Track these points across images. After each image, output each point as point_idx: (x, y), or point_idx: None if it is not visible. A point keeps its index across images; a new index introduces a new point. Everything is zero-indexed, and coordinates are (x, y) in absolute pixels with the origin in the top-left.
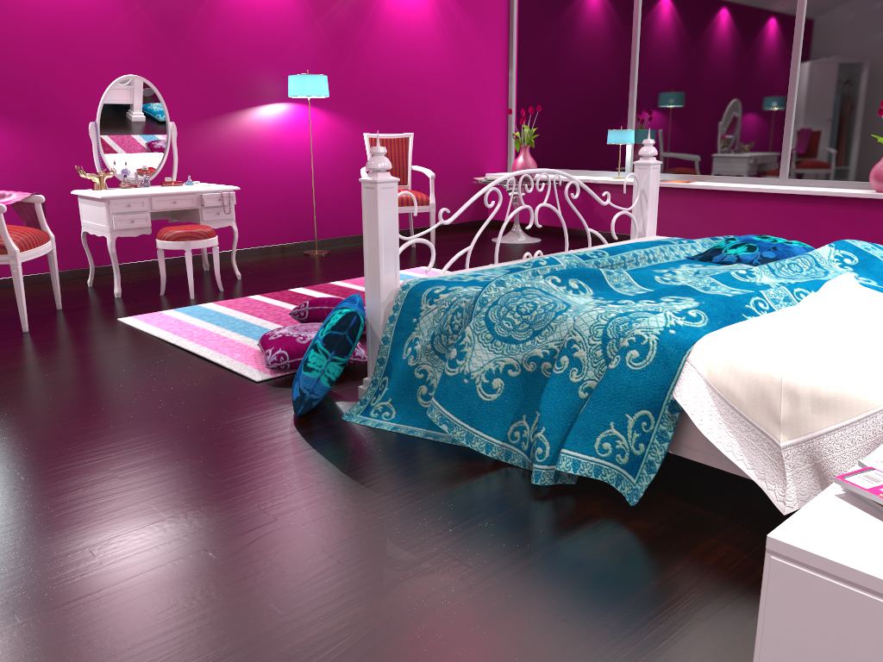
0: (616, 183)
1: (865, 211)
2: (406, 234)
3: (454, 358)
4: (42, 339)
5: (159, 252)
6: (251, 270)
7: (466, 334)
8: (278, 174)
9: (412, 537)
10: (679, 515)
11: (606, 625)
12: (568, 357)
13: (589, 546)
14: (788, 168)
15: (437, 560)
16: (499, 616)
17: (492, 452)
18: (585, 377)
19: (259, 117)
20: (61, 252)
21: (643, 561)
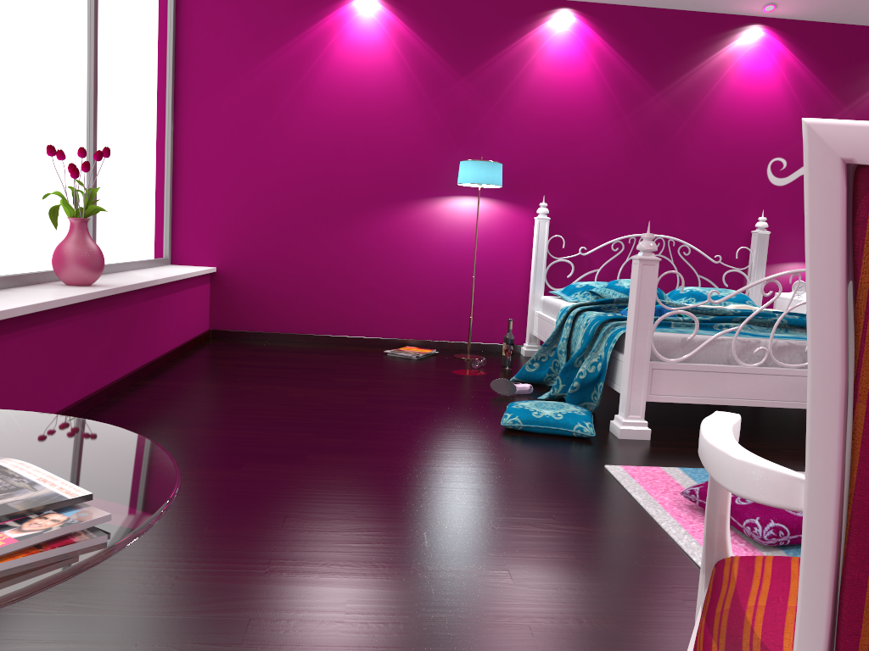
0: None
1: (102, 315)
2: None
3: None
4: None
5: None
6: None
7: None
8: None
9: None
10: None
11: None
12: None
13: None
14: None
15: None
16: None
17: None
18: None
19: None
20: None
21: None
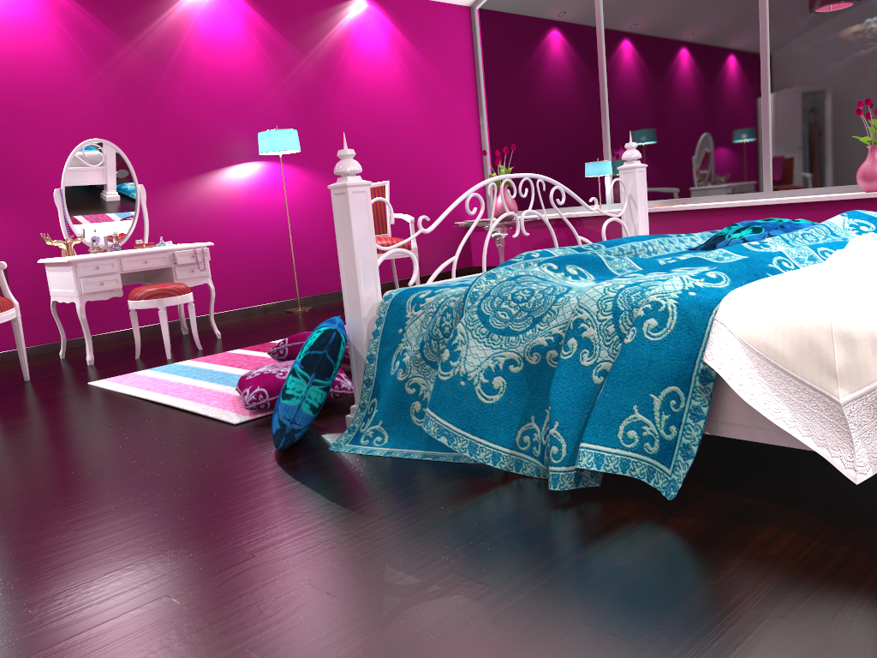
0: (598, 214)
1: None
2: (391, 286)
3: (447, 360)
4: (5, 408)
5: (131, 313)
6: (232, 329)
7: (459, 331)
8: (254, 233)
9: (415, 559)
10: (725, 507)
11: (663, 634)
12: (576, 338)
13: (626, 549)
14: (771, 180)
15: (447, 581)
16: (529, 636)
17: (501, 463)
18: (597, 358)
19: (232, 177)
20: (32, 326)
21: (695, 559)
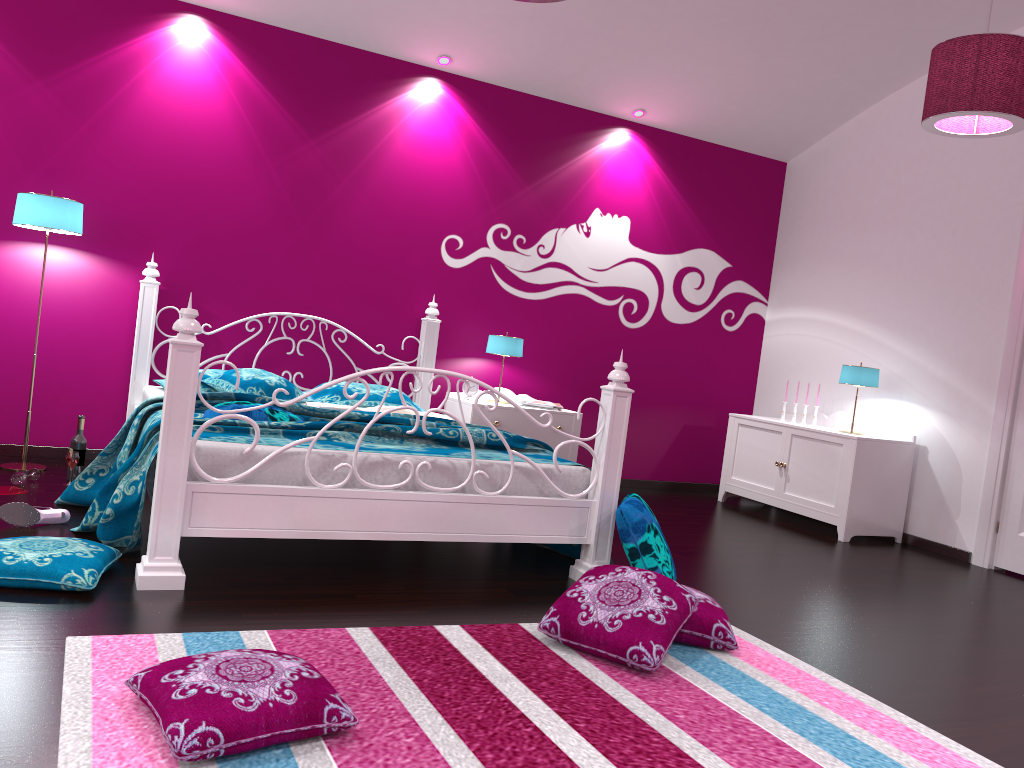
0: None
1: None
2: None
3: None
4: None
5: None
6: None
7: None
8: None
9: None
10: None
11: None
12: None
13: None
14: None
15: None
16: None
17: None
18: None
19: None
20: None
21: None
